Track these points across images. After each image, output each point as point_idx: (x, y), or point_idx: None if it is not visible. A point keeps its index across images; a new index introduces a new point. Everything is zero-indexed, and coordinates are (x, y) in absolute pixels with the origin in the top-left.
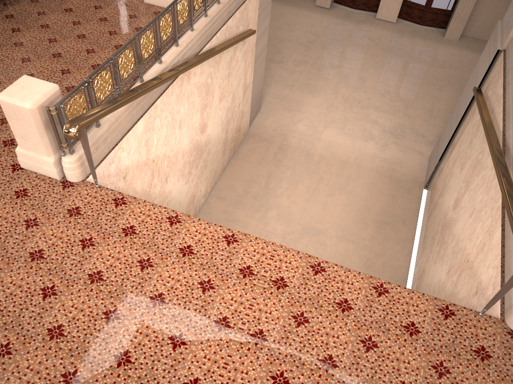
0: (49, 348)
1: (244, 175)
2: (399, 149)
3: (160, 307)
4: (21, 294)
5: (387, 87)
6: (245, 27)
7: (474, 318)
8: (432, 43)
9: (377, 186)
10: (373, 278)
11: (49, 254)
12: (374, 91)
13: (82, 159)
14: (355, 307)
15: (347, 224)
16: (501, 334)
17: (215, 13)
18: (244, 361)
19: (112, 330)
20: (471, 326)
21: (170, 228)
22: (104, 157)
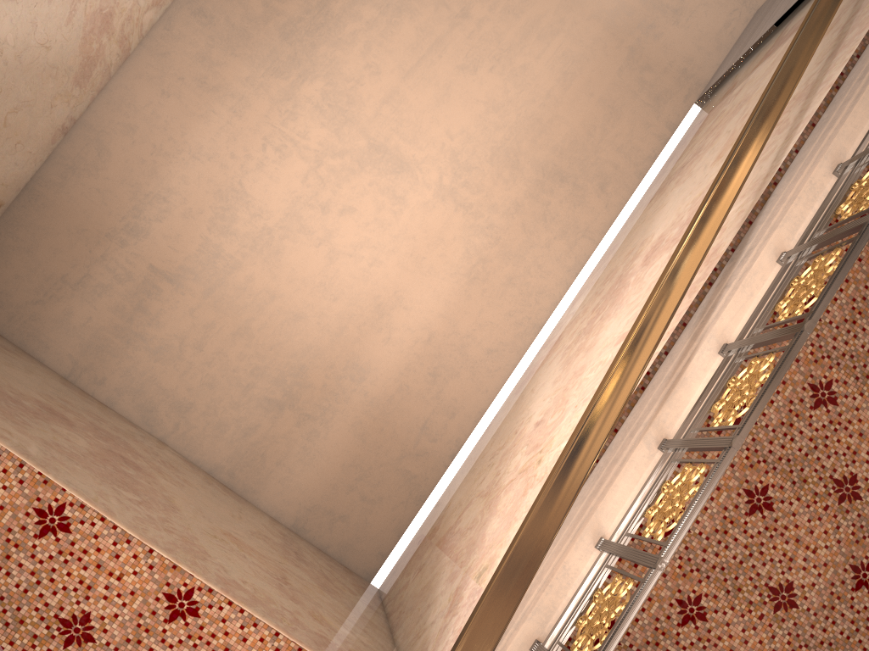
0: None
1: None
2: None
3: None
4: None
5: None
6: None
7: None
8: None
9: (591, 69)
10: (178, 571)
11: None
12: None
13: None
14: (101, 638)
15: (474, 161)
16: None
17: None
18: None
19: None
20: None
21: None
22: None
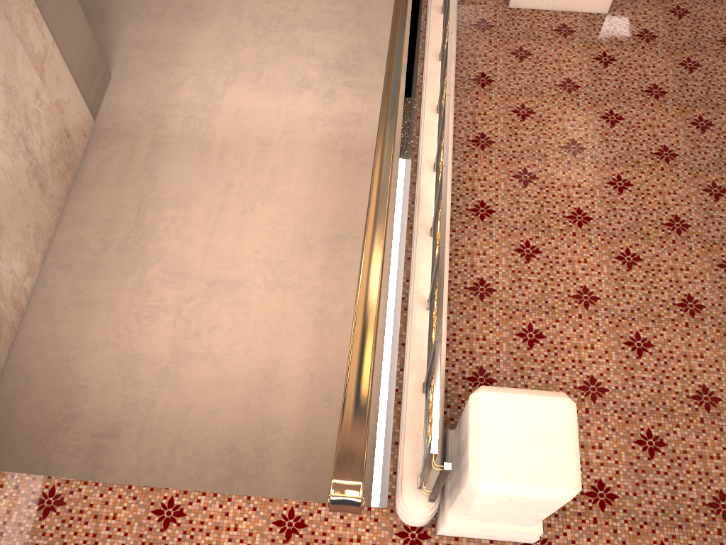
0: None
1: (98, 212)
2: (355, 95)
3: None
4: None
5: None
6: None
7: (340, 521)
8: None
9: (324, 173)
10: (156, 491)
11: None
12: None
13: None
14: None
15: (281, 257)
16: (388, 540)
17: None
18: None
19: None
20: (334, 542)
21: None
22: None
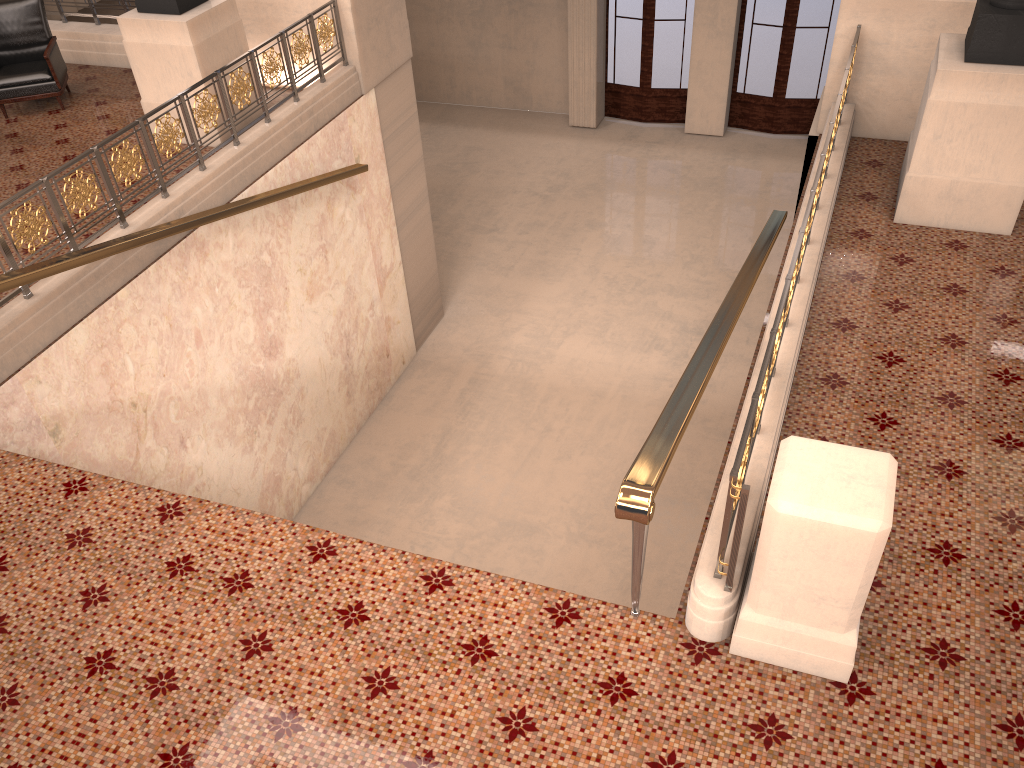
0: None
1: (396, 436)
2: None
3: None
4: None
5: (696, 250)
6: (350, 163)
7: (618, 621)
8: (795, 163)
9: None
10: (428, 560)
11: None
12: (671, 259)
13: None
14: (375, 615)
15: (592, 510)
16: (670, 648)
17: (255, 138)
18: (119, 729)
19: None
20: (608, 637)
21: (63, 502)
22: None
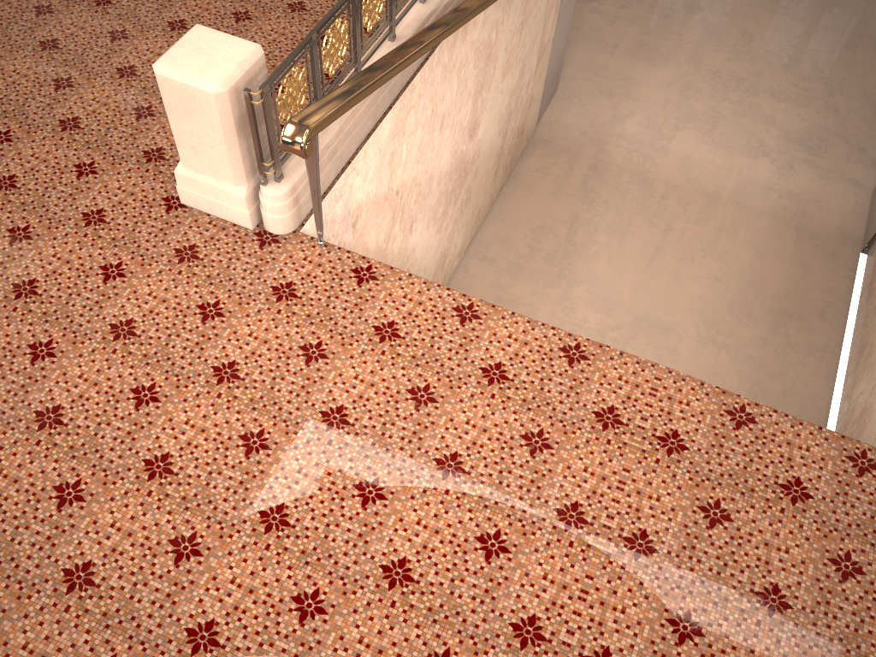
0: (265, 547)
1: (528, 217)
2: (816, 175)
3: (455, 479)
4: (207, 445)
5: (793, 51)
6: None
7: None
8: None
9: (774, 244)
10: (847, 439)
11: (249, 371)
12: (770, 59)
13: (297, 192)
14: (816, 494)
15: (718, 316)
16: None
17: None
18: (617, 589)
19: (373, 519)
20: None
21: (461, 329)
22: (328, 188)
